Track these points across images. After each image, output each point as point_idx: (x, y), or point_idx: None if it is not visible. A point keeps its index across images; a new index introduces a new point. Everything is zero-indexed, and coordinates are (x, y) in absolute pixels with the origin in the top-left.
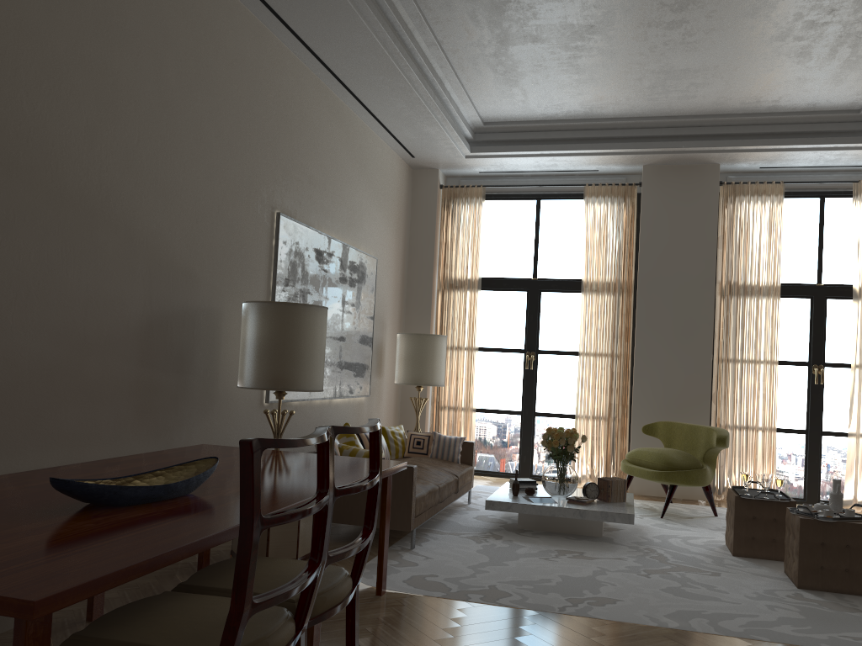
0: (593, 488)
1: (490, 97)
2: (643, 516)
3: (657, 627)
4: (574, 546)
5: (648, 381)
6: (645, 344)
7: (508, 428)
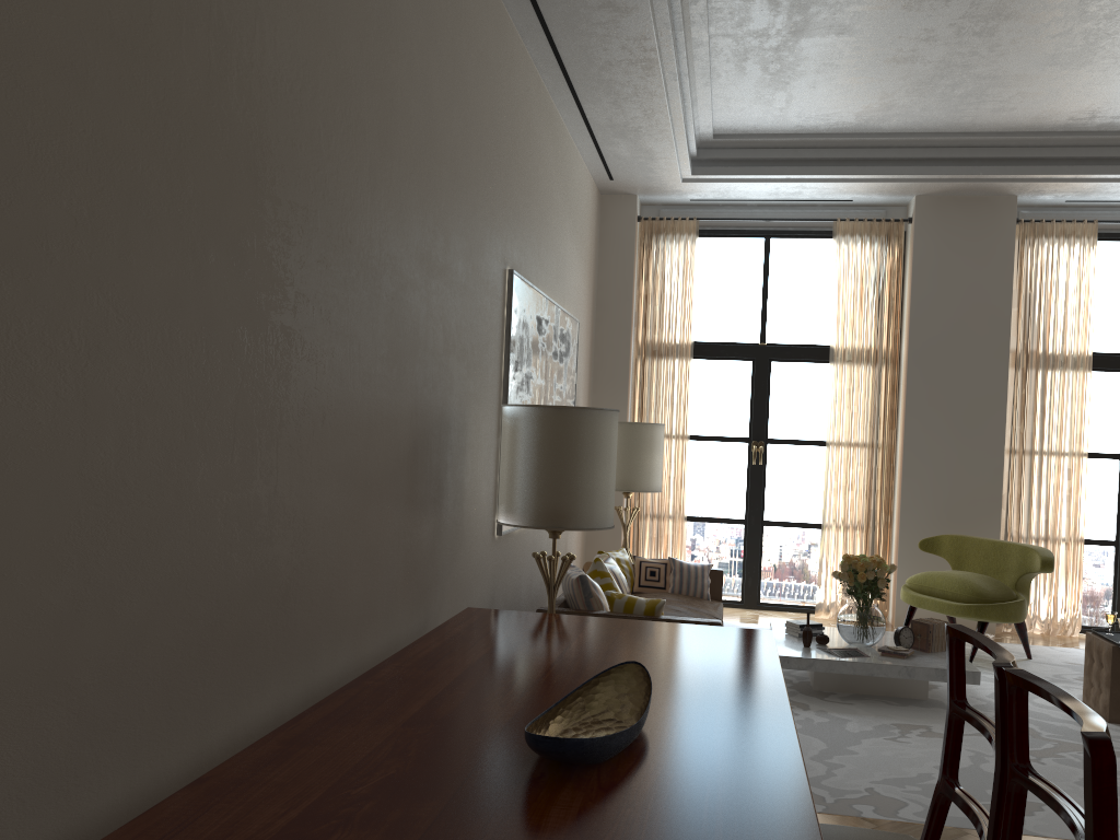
0: (907, 634)
1: (739, 103)
2: None
3: None
4: (908, 716)
5: (921, 481)
6: (917, 432)
7: (726, 542)
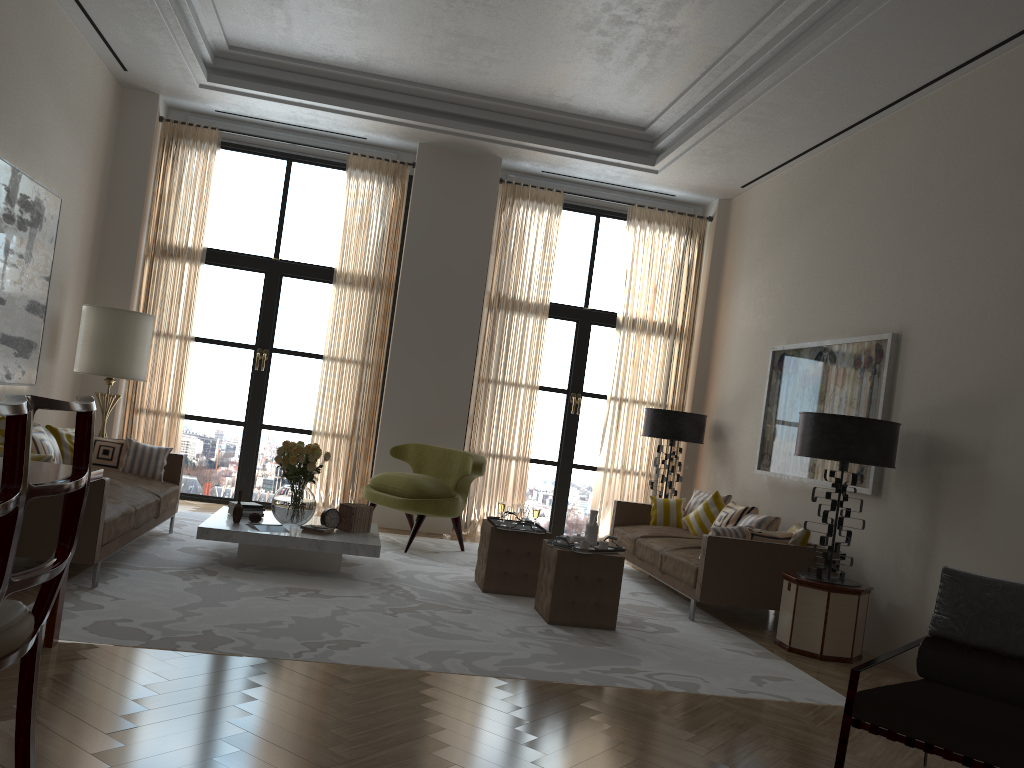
0: (333, 515)
1: (243, 14)
2: (385, 550)
3: (408, 671)
4: (308, 583)
5: (401, 396)
6: (402, 353)
7: (225, 442)
